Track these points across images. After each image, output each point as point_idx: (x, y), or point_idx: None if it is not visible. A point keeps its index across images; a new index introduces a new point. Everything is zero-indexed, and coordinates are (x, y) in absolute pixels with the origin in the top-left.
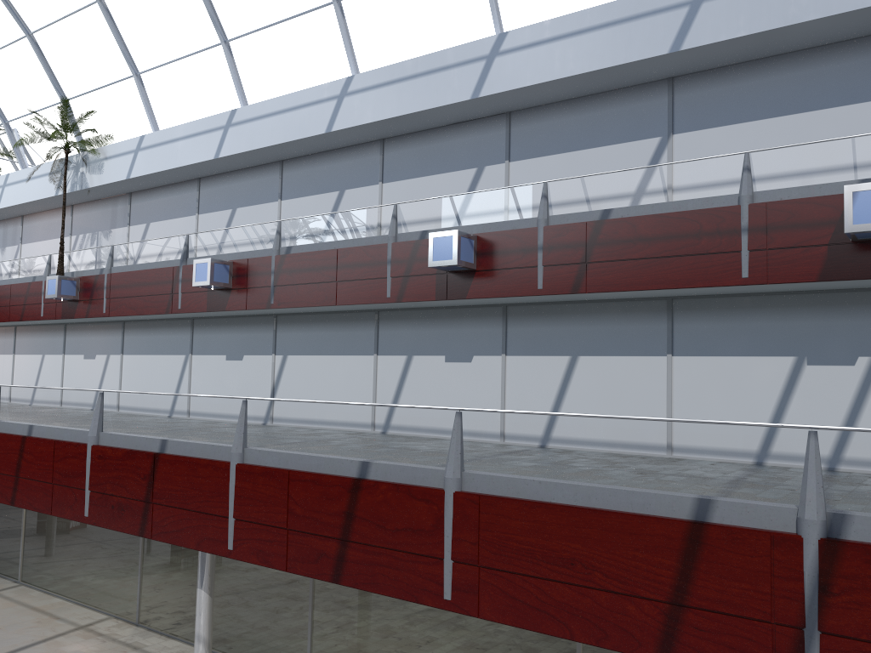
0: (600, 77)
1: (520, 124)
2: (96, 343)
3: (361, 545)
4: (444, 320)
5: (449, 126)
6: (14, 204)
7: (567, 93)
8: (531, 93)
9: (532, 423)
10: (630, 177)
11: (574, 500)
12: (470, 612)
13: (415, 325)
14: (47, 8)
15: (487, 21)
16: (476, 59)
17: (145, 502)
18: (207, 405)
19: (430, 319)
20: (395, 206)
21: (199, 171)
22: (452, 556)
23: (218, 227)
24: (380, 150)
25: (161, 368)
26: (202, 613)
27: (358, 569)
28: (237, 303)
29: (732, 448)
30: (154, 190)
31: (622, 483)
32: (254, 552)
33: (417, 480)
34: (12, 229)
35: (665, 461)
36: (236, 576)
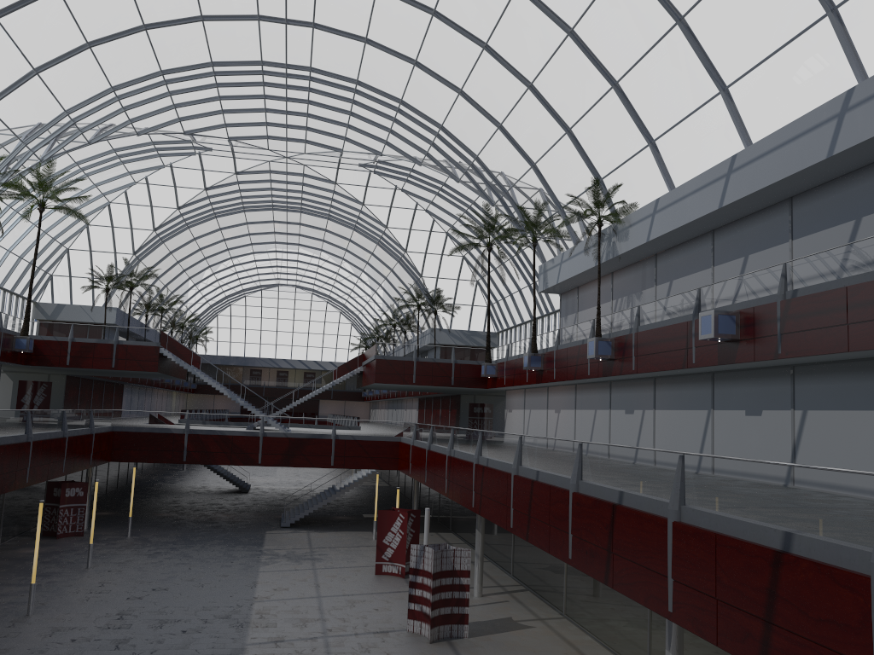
0: None
1: None
2: (633, 398)
3: (785, 631)
4: None
5: None
6: (567, 278)
7: None
8: None
9: None
10: None
11: None
12: None
13: None
14: (577, 105)
15: None
16: None
17: (608, 551)
18: (653, 458)
19: None
20: None
21: (709, 223)
22: None
23: (731, 277)
24: None
25: (686, 423)
26: None
27: None
28: (745, 354)
29: None
30: (674, 249)
31: None
32: (689, 618)
33: (842, 562)
34: (571, 300)
35: None
36: None
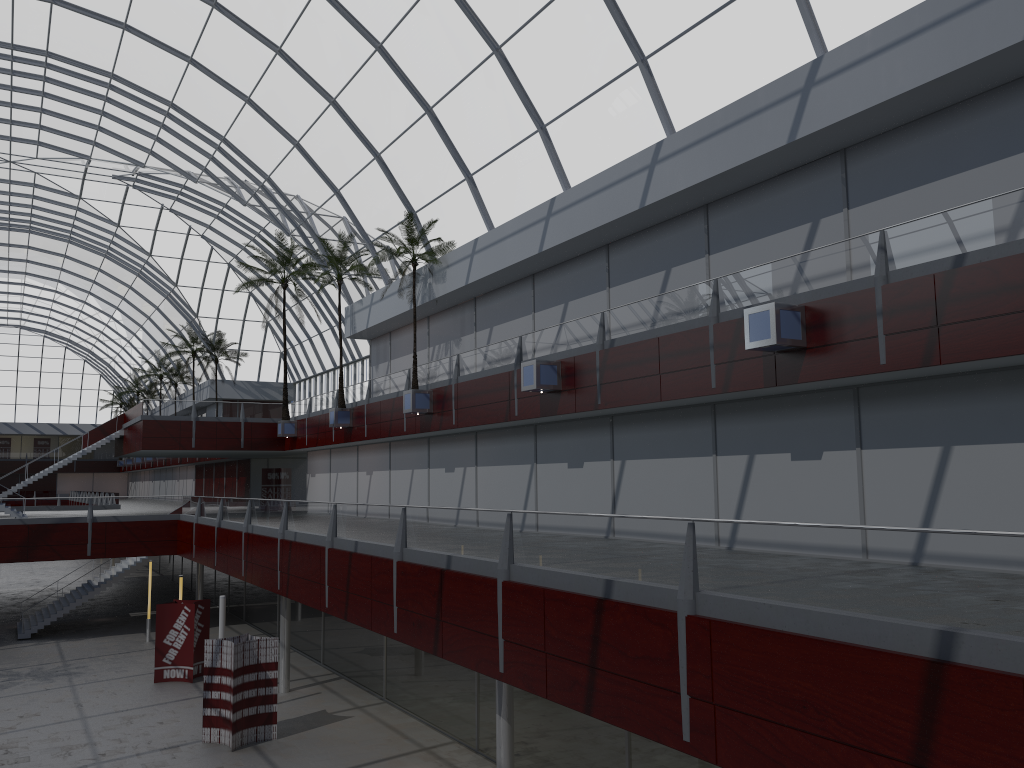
0: (942, 87)
1: (857, 161)
2: (454, 455)
3: (607, 673)
4: (786, 409)
5: (776, 177)
6: (378, 322)
7: (908, 113)
8: (860, 123)
9: (763, 534)
10: (989, 208)
11: (806, 629)
12: (708, 758)
13: (755, 418)
14: (387, 128)
15: (806, 46)
16: (790, 95)
17: (437, 619)
18: (482, 519)
19: (771, 409)
20: (714, 281)
21: (529, 267)
22: (688, 690)
23: (552, 324)
24: (704, 218)
25: (510, 479)
26: (501, 741)
27: (606, 700)
28: (567, 405)
29: (981, 566)
30: (494, 293)
31: (859, 609)
32: (520, 676)
33: (655, 602)
34: (382, 346)
35: (904, 582)
36: (557, 705)
